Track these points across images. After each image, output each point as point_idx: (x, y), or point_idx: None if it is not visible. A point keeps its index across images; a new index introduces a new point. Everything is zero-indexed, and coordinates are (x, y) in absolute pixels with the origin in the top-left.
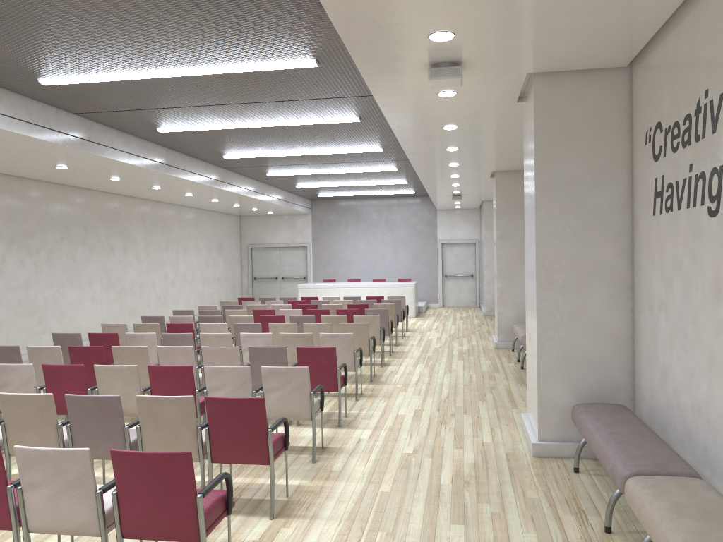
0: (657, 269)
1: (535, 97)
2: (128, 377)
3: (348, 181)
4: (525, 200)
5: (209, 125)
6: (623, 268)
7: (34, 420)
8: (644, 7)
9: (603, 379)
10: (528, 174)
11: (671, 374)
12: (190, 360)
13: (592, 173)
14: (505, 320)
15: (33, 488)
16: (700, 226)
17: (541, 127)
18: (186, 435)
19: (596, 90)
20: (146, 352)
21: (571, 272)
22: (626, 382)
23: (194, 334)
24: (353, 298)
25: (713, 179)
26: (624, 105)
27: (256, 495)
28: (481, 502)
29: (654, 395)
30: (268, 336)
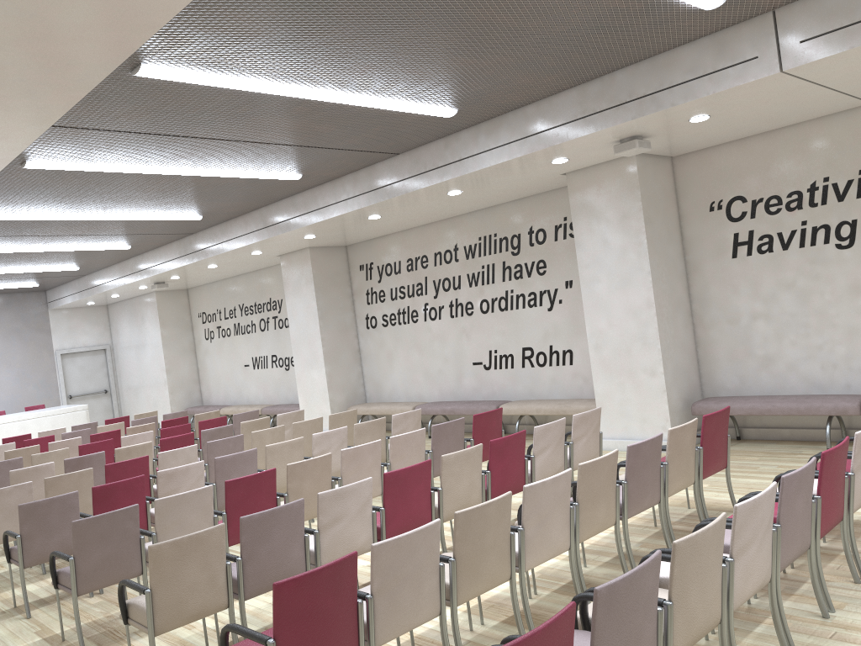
0: (745, 293)
1: (638, 171)
2: (475, 461)
3: (5, 265)
4: (586, 256)
5: (117, 165)
6: (686, 301)
7: (606, 486)
8: (781, 123)
9: (690, 383)
10: (605, 233)
11: (780, 357)
12: (378, 458)
13: (667, 231)
14: (337, 406)
15: (860, 468)
16: (824, 256)
17: (643, 195)
18: (692, 458)
19: (660, 171)
20: (330, 461)
21: (668, 305)
22: (698, 383)
23: (149, 472)
24: (87, 426)
25: (842, 228)
26: (672, 184)
27: (674, 516)
28: (756, 468)
29: (748, 379)
30: (344, 430)
